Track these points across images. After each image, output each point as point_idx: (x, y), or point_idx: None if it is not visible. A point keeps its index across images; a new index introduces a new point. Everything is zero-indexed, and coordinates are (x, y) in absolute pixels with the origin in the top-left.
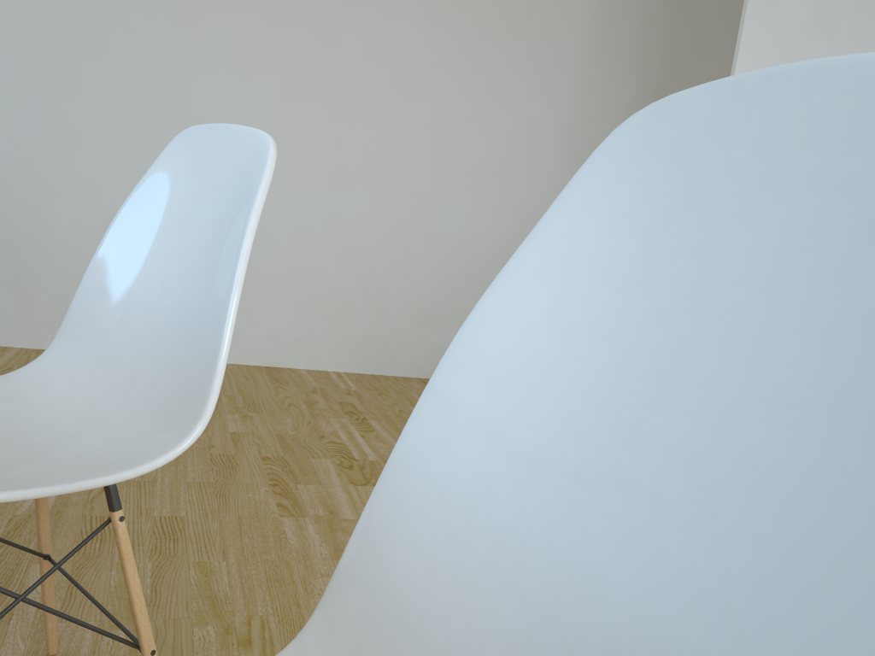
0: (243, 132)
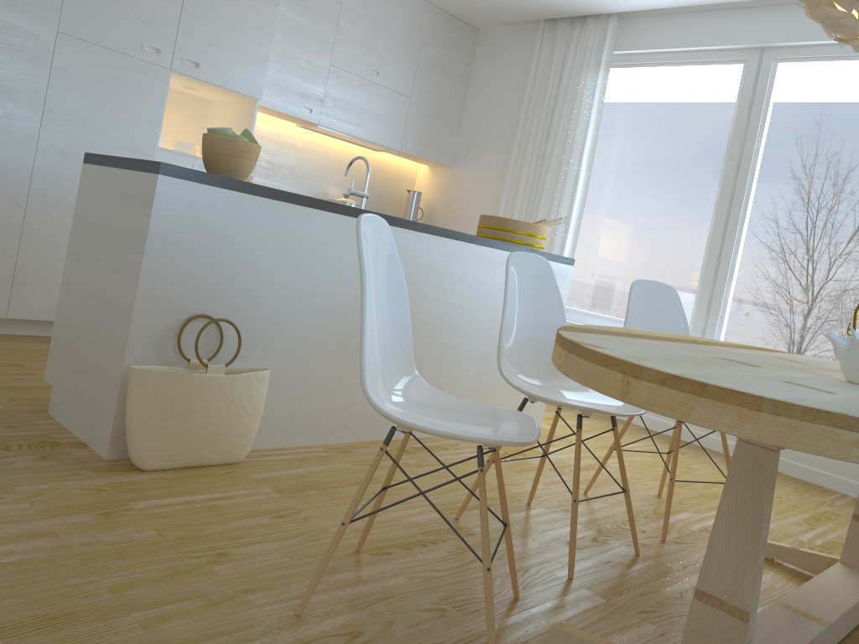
0: (382, 221)
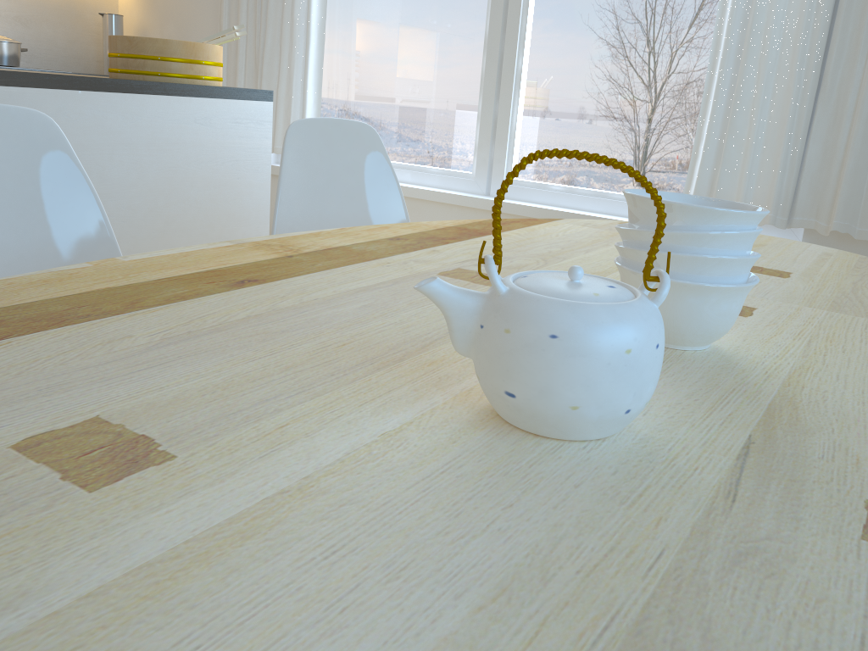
0: None
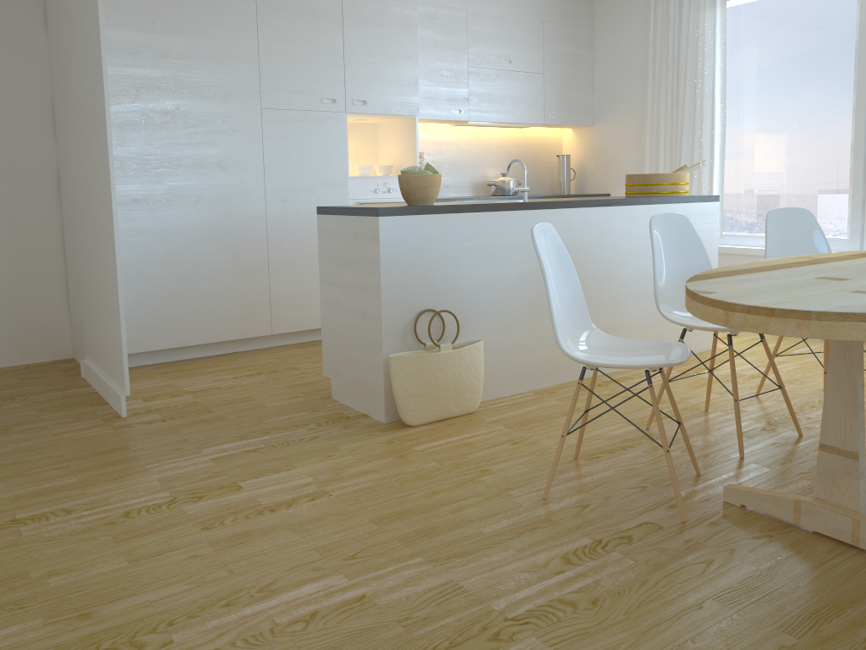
0: (547, 225)
